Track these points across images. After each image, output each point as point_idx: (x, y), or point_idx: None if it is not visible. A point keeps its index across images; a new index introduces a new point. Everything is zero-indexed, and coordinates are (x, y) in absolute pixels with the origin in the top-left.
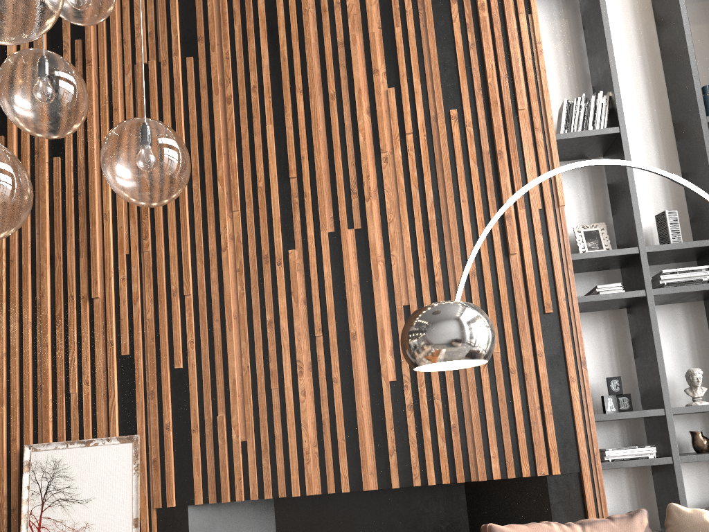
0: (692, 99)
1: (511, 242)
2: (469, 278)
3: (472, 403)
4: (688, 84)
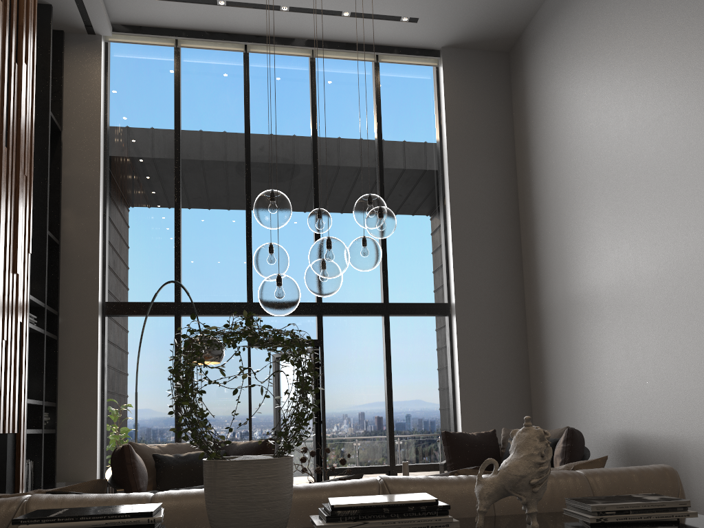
0: (42, 214)
1: (18, 265)
2: None
3: None
4: (41, 204)
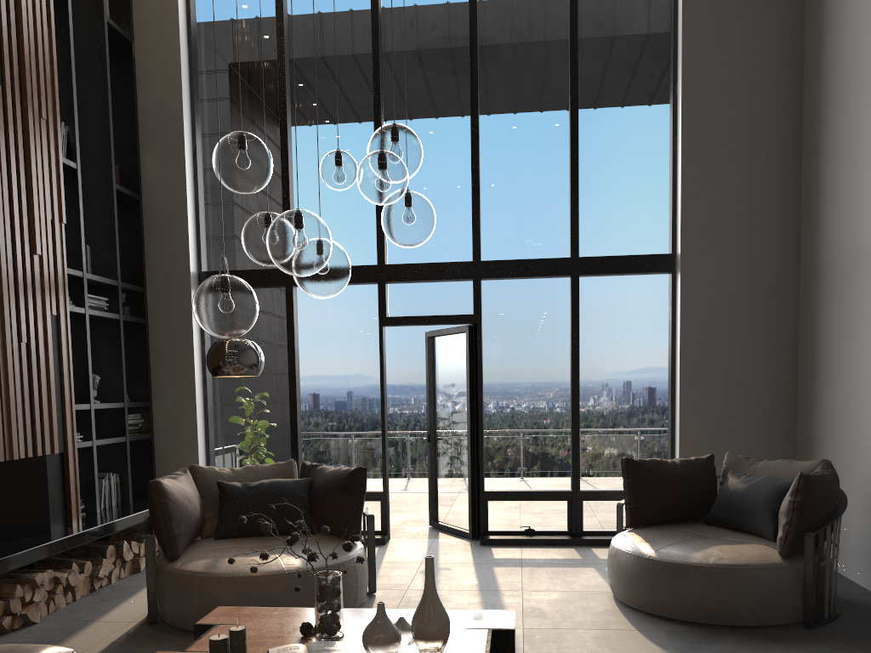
0: (106, 163)
1: (38, 243)
2: (6, 266)
3: (11, 388)
4: (104, 149)
